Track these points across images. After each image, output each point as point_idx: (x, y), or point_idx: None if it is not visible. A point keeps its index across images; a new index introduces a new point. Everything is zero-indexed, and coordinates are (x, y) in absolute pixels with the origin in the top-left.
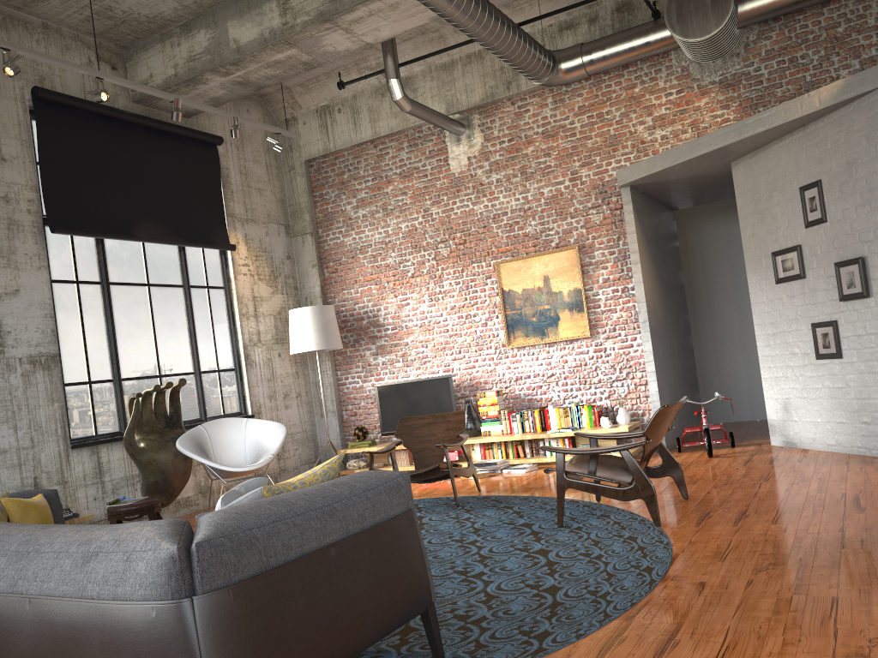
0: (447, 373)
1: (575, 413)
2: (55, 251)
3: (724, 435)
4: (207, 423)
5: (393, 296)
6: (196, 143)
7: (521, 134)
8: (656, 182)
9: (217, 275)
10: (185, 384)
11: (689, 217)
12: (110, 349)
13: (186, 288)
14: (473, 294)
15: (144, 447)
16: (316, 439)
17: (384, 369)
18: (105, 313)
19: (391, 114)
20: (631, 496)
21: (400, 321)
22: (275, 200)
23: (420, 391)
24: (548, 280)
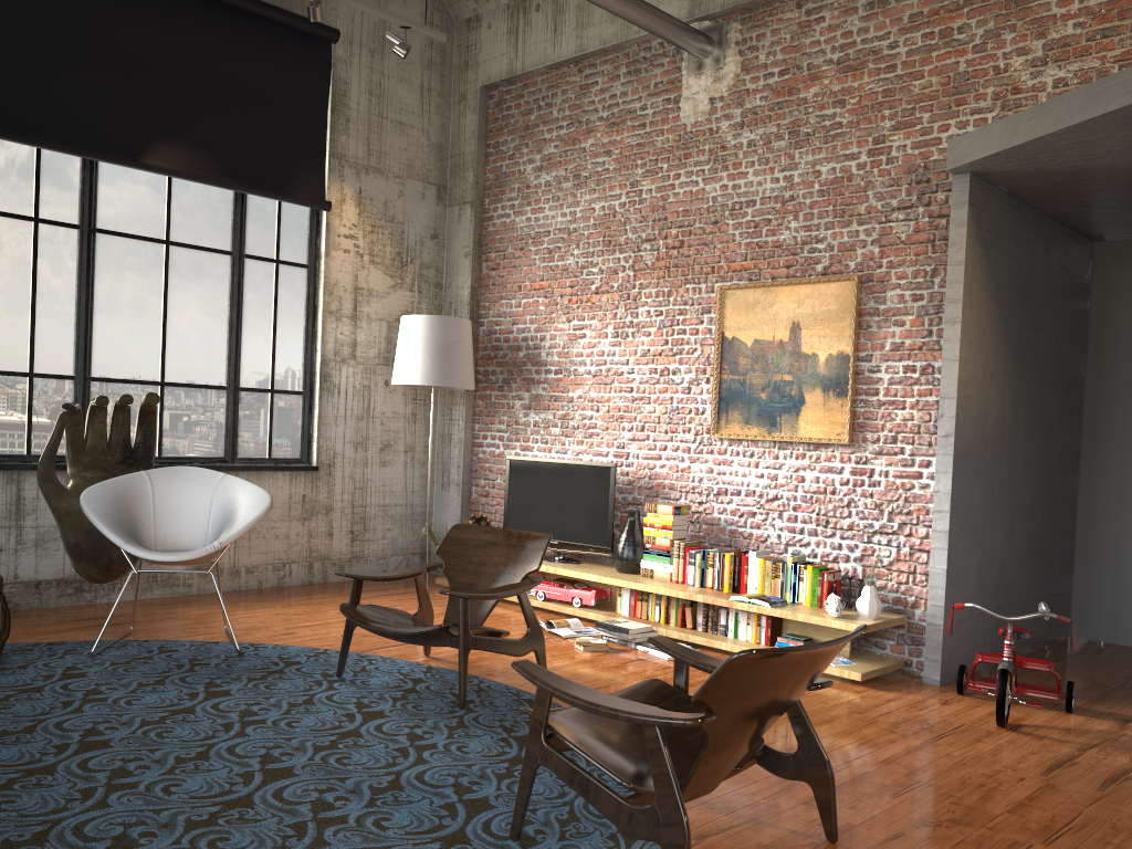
0: (618, 460)
1: (791, 575)
2: (4, 167)
3: (1057, 685)
4: (157, 470)
5: (565, 320)
6: (293, 35)
7: (803, 62)
8: (1027, 171)
9: (299, 245)
10: (157, 402)
11: (1122, 257)
12: (77, 329)
13: (236, 257)
14: (679, 336)
15: (68, 488)
16: (430, 519)
17: (535, 434)
18: (80, 274)
19: (607, 16)
20: (642, 831)
21: (568, 362)
22: (427, 145)
23: (567, 481)
24: (798, 331)
